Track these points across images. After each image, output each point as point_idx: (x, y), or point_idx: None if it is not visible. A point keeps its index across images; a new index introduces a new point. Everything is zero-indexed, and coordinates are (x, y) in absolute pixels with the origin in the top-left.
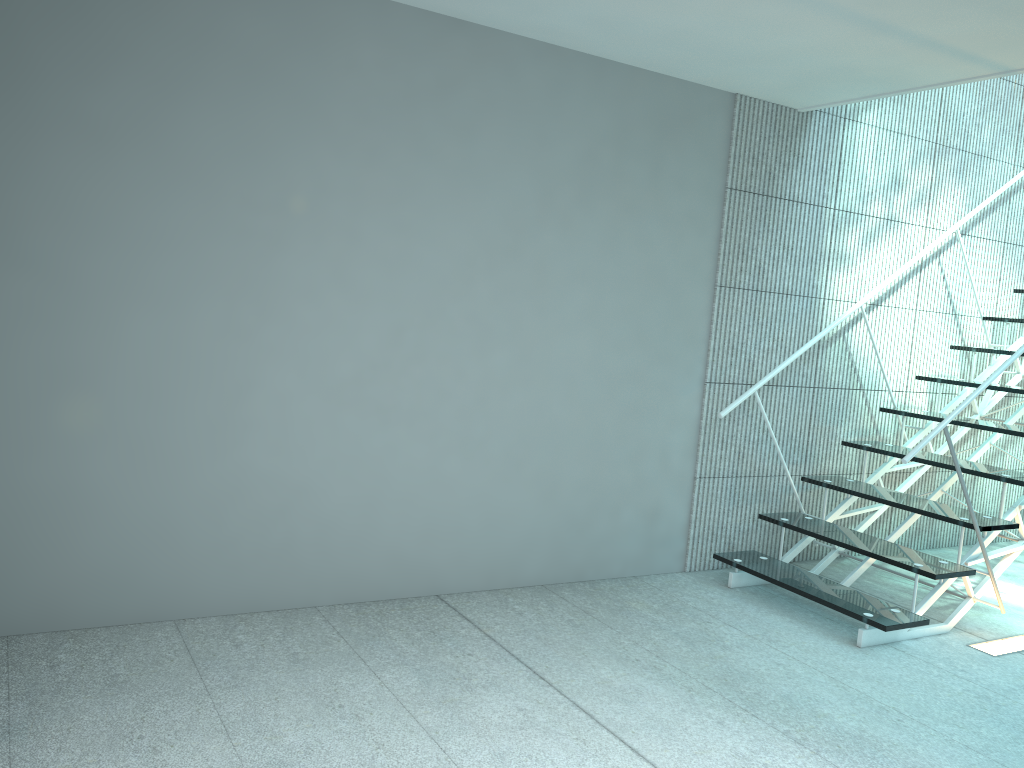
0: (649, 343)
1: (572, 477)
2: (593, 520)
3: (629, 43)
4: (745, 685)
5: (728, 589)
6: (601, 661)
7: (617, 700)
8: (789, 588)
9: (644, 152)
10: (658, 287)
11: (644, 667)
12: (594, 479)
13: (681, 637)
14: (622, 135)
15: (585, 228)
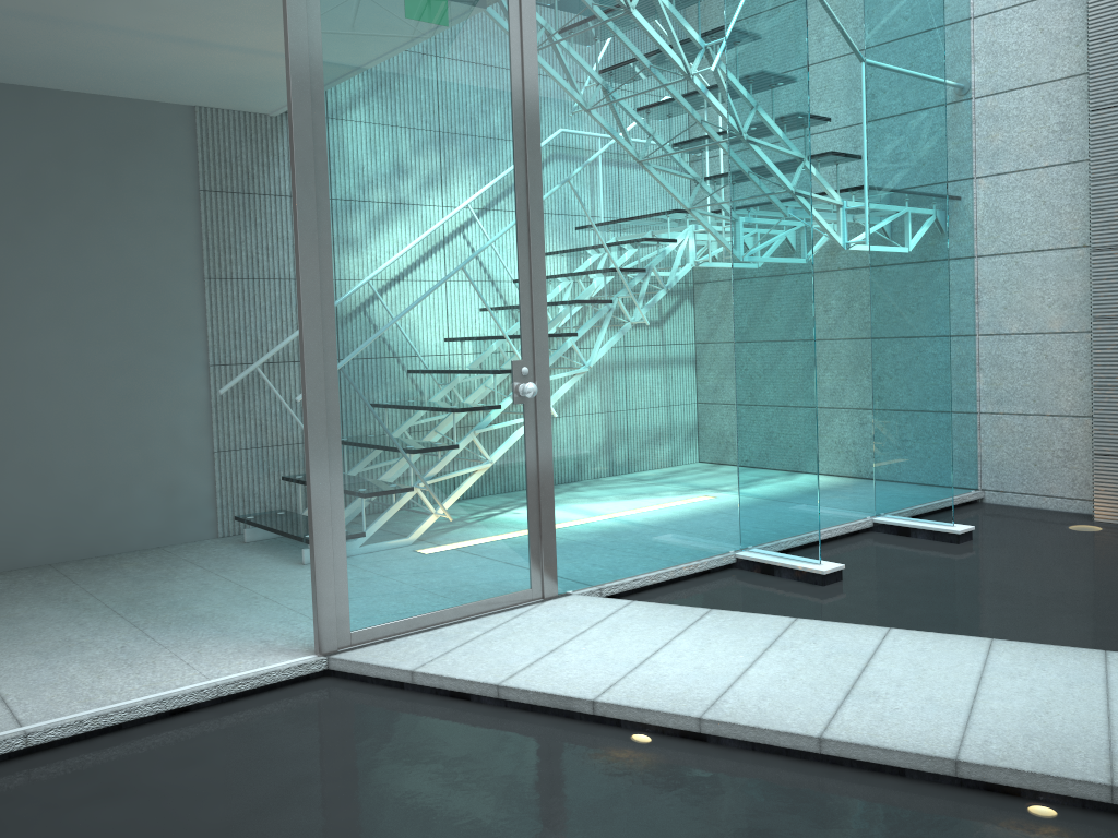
0: (136, 336)
1: (68, 464)
2: (100, 500)
3: (31, 72)
4: (147, 600)
5: (242, 544)
6: (28, 604)
7: (3, 624)
8: (270, 530)
9: (97, 166)
10: (137, 285)
11: (65, 602)
12: (94, 463)
13: (136, 579)
14: (68, 153)
15: (40, 239)
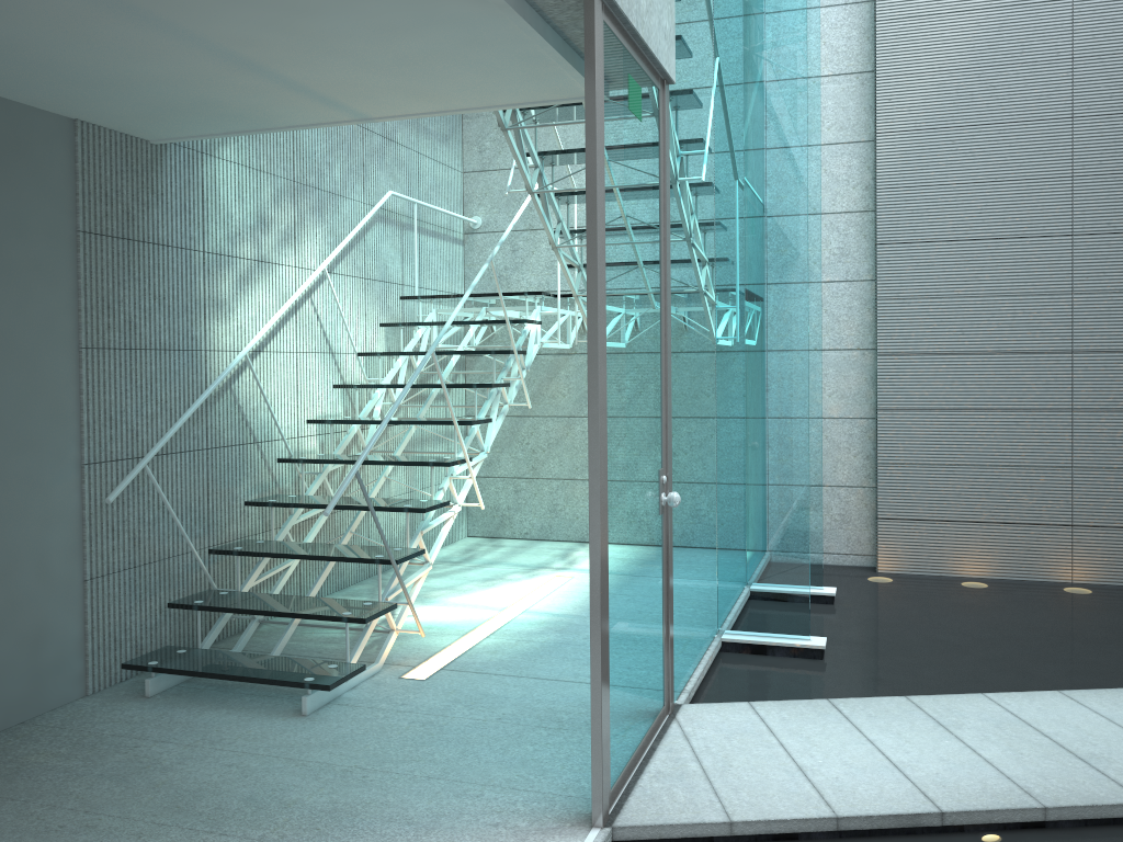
0: (4, 428)
1: None
2: None
3: None
4: (202, 804)
5: (147, 699)
6: None
7: None
8: (221, 677)
9: None
10: (6, 357)
11: (74, 831)
12: None
13: (109, 777)
14: None
15: None
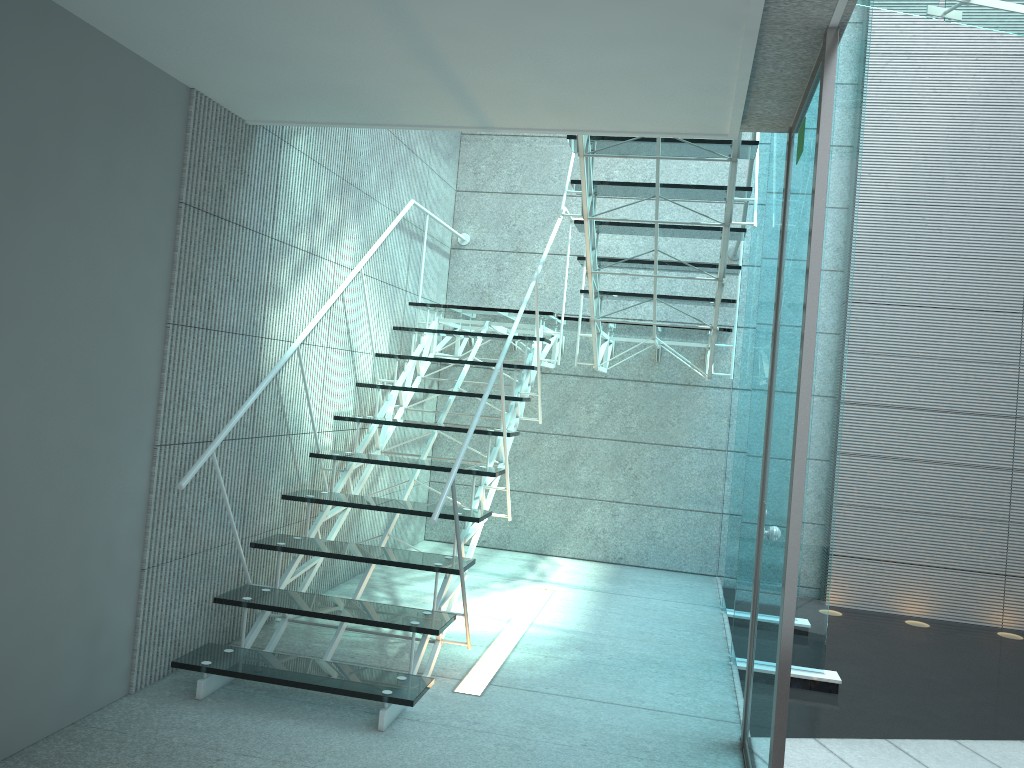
0: (97, 401)
1: None
2: (24, 663)
3: None
4: None
5: (199, 702)
6: None
7: None
8: (288, 683)
9: (96, 142)
10: (108, 325)
11: None
12: (26, 603)
13: None
14: (71, 114)
15: (22, 240)
